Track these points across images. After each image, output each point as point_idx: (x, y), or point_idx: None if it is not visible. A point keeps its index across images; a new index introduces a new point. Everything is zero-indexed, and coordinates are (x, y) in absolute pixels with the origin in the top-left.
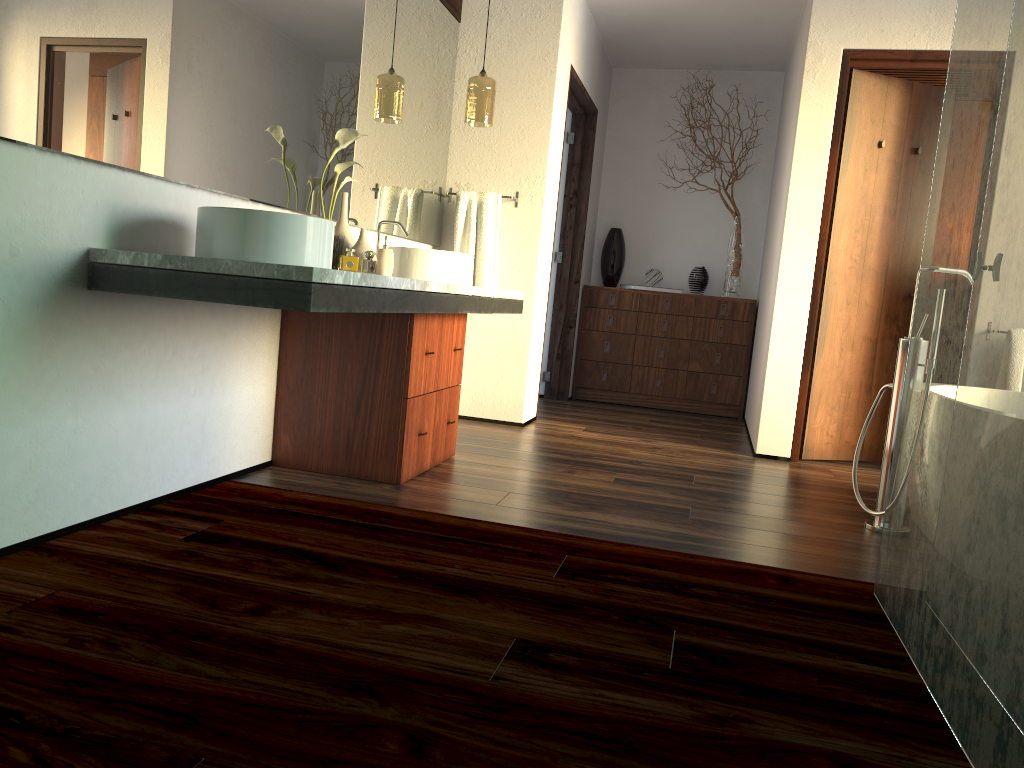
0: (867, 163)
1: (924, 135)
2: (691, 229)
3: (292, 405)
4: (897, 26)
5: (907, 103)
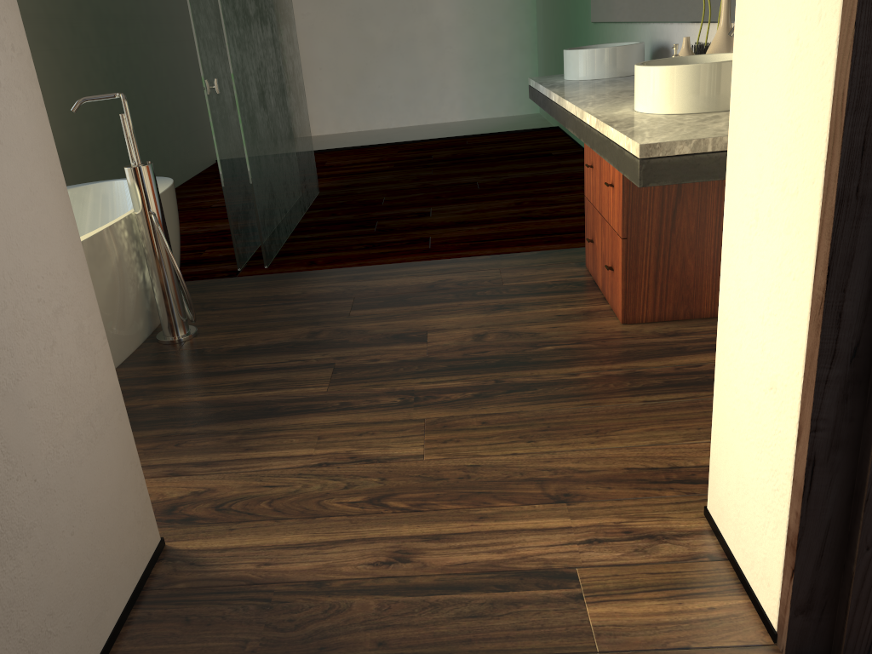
0: None
1: None
2: None
3: None
4: None
5: None
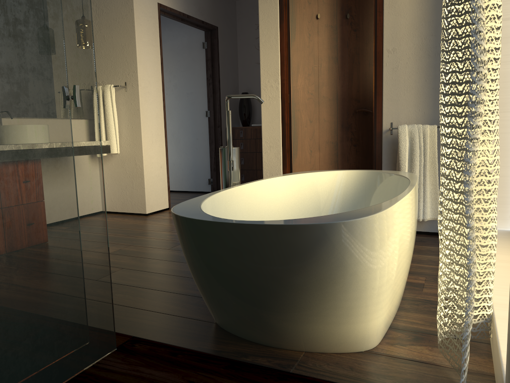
0: (310, 30)
1: (351, 5)
2: None
3: None
4: None
5: None
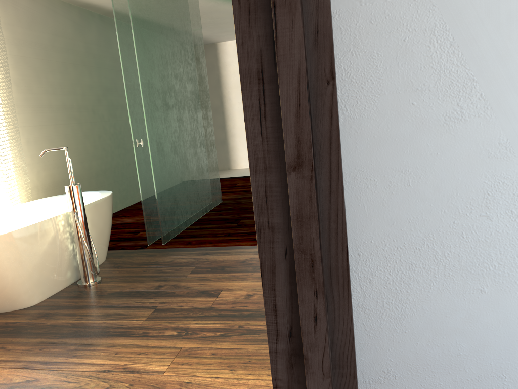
0: None
1: None
2: None
3: None
4: None
5: None
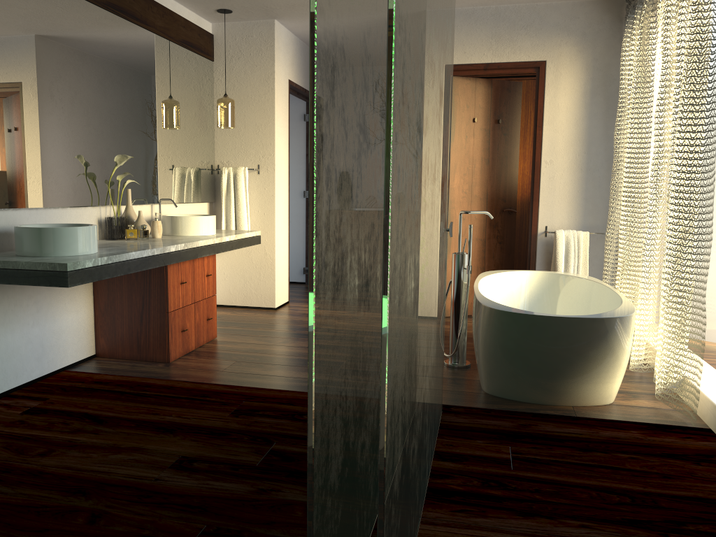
0: (467, 132)
1: (503, 111)
2: None
3: (104, 321)
4: (473, 49)
5: (489, 93)
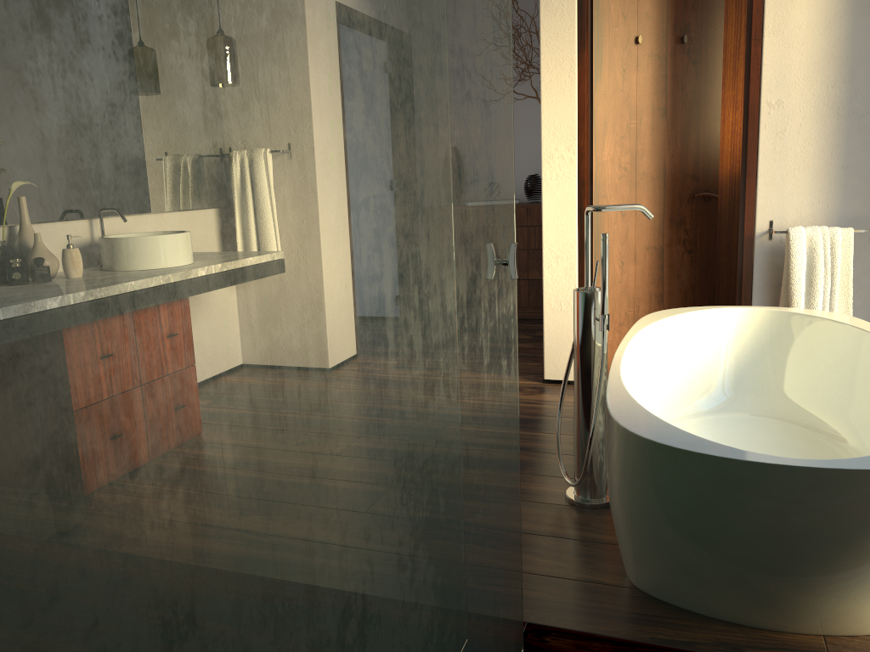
0: (625, 63)
1: (690, 21)
2: (525, 137)
3: None
4: None
5: None
